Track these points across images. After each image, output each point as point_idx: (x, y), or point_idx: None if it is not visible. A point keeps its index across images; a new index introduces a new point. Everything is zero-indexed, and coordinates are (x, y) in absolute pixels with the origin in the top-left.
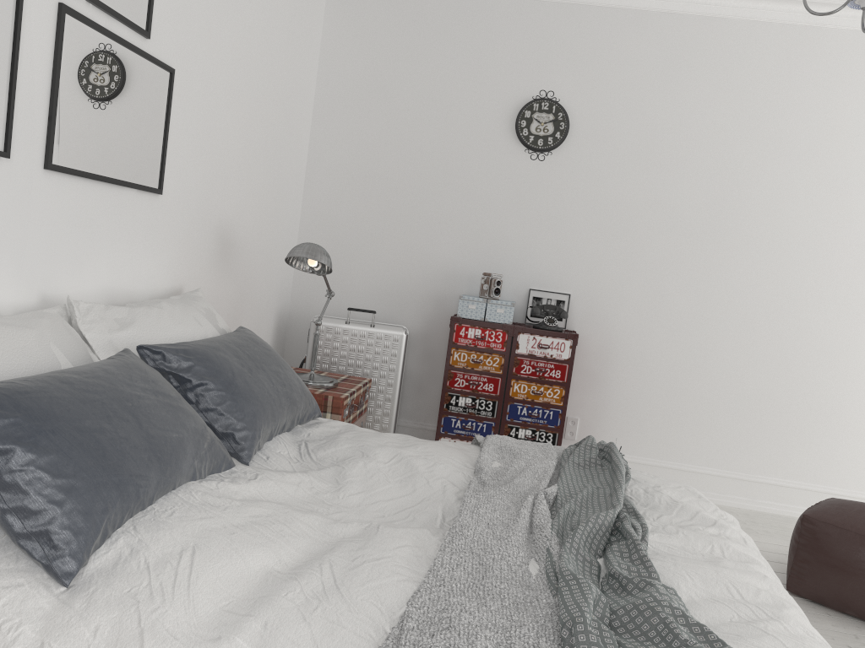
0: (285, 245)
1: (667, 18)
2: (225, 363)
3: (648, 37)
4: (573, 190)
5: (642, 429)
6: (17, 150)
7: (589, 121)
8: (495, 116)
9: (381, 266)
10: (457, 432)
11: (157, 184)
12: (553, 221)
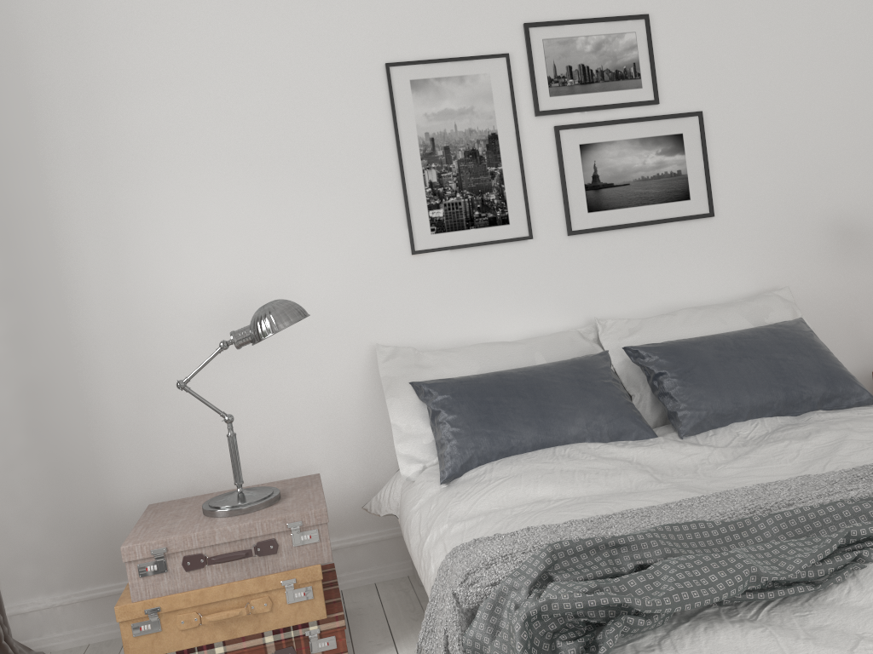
0: None
1: None
2: (694, 355)
3: None
4: None
5: None
6: (540, 231)
7: None
8: None
9: None
10: None
11: (705, 209)
12: None
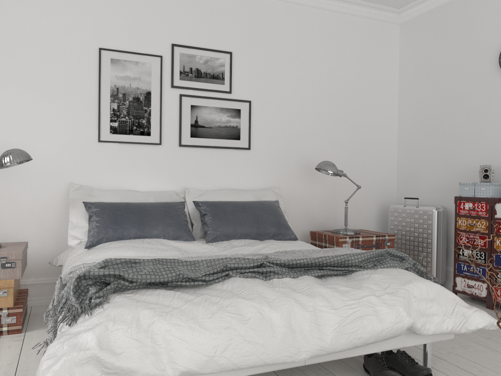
0: (380, 168)
1: None
2: (222, 207)
3: None
4: None
5: None
6: (165, 142)
7: None
8: (486, 62)
9: (434, 172)
10: (465, 273)
11: (246, 146)
12: None
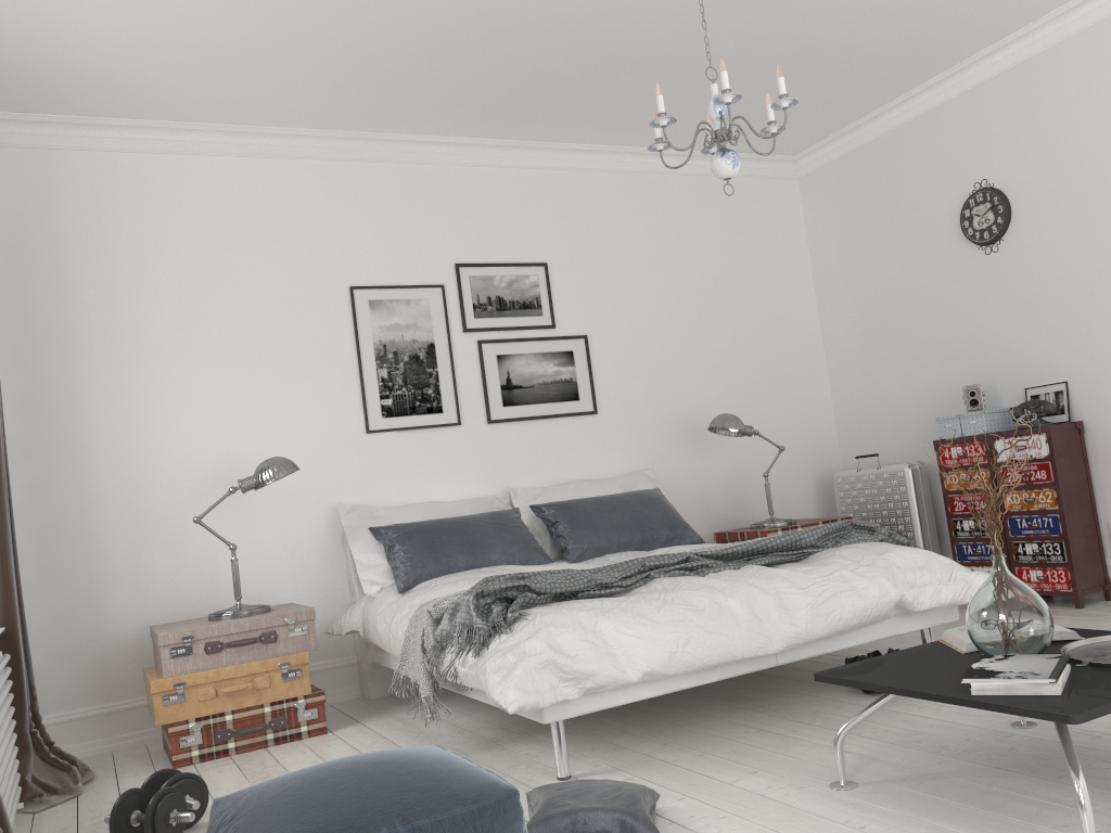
0: (807, 415)
1: (1068, 44)
2: (580, 508)
3: (1055, 75)
4: (1034, 268)
5: None
6: (467, 419)
7: (1027, 191)
8: (943, 228)
9: (895, 408)
10: (970, 558)
11: (591, 408)
12: (1025, 308)
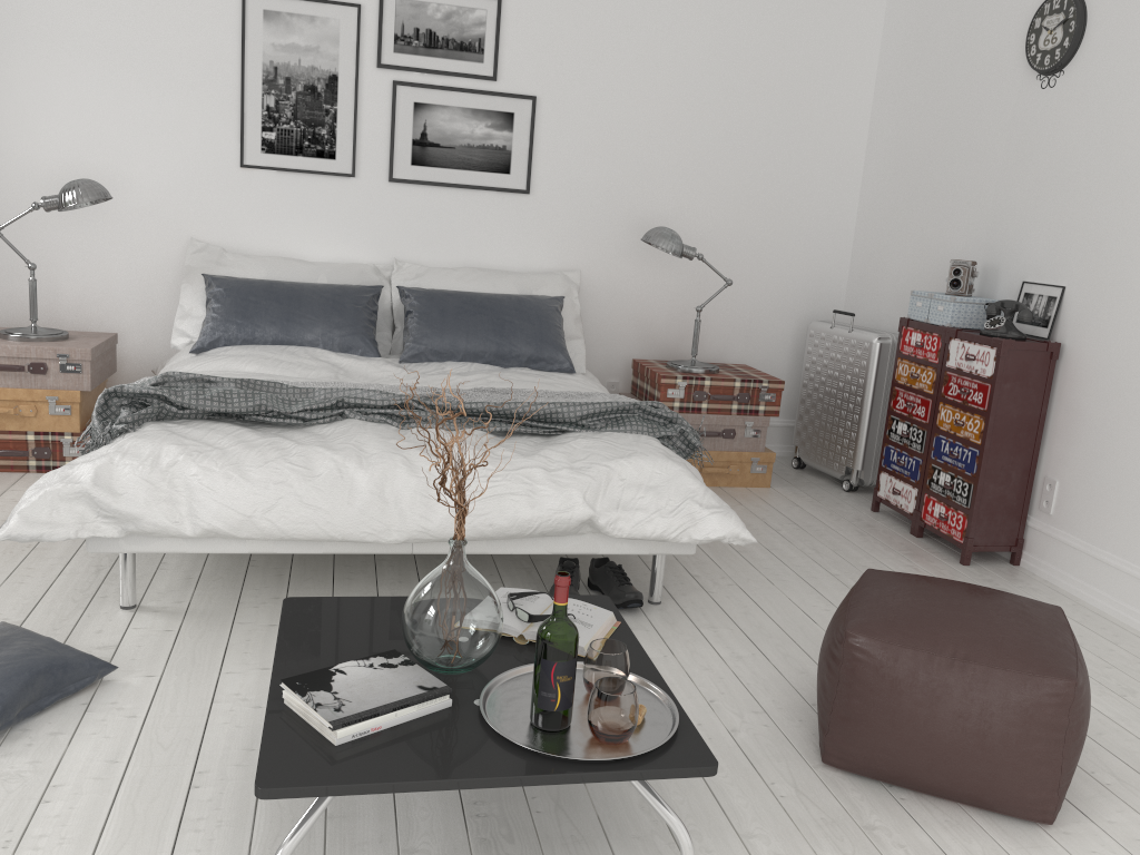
0: (813, 245)
1: None
2: (441, 303)
3: None
4: (1082, 122)
5: (1132, 513)
6: (364, 172)
7: (1109, 7)
8: (1011, 39)
9: (903, 263)
10: (892, 467)
11: (522, 186)
12: (1056, 176)
